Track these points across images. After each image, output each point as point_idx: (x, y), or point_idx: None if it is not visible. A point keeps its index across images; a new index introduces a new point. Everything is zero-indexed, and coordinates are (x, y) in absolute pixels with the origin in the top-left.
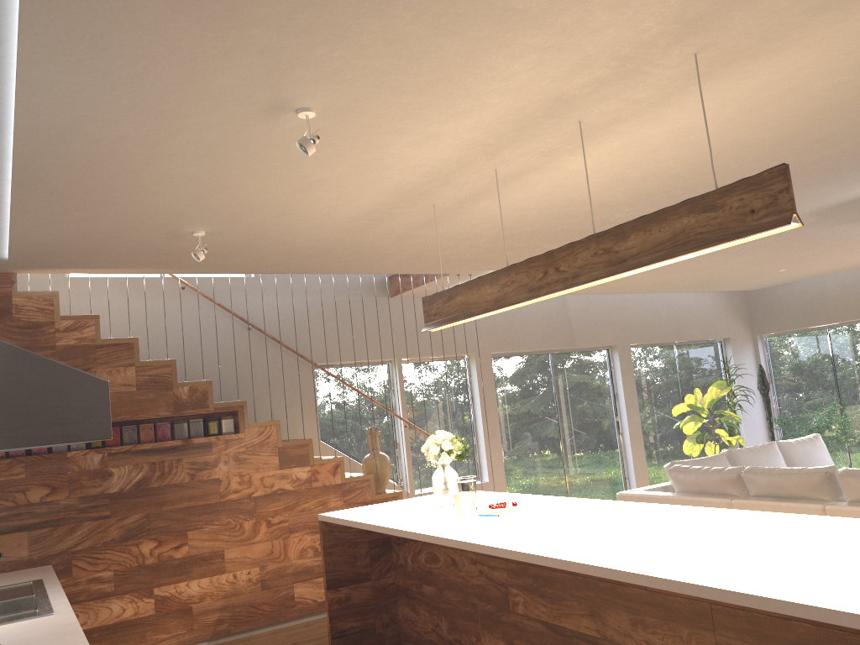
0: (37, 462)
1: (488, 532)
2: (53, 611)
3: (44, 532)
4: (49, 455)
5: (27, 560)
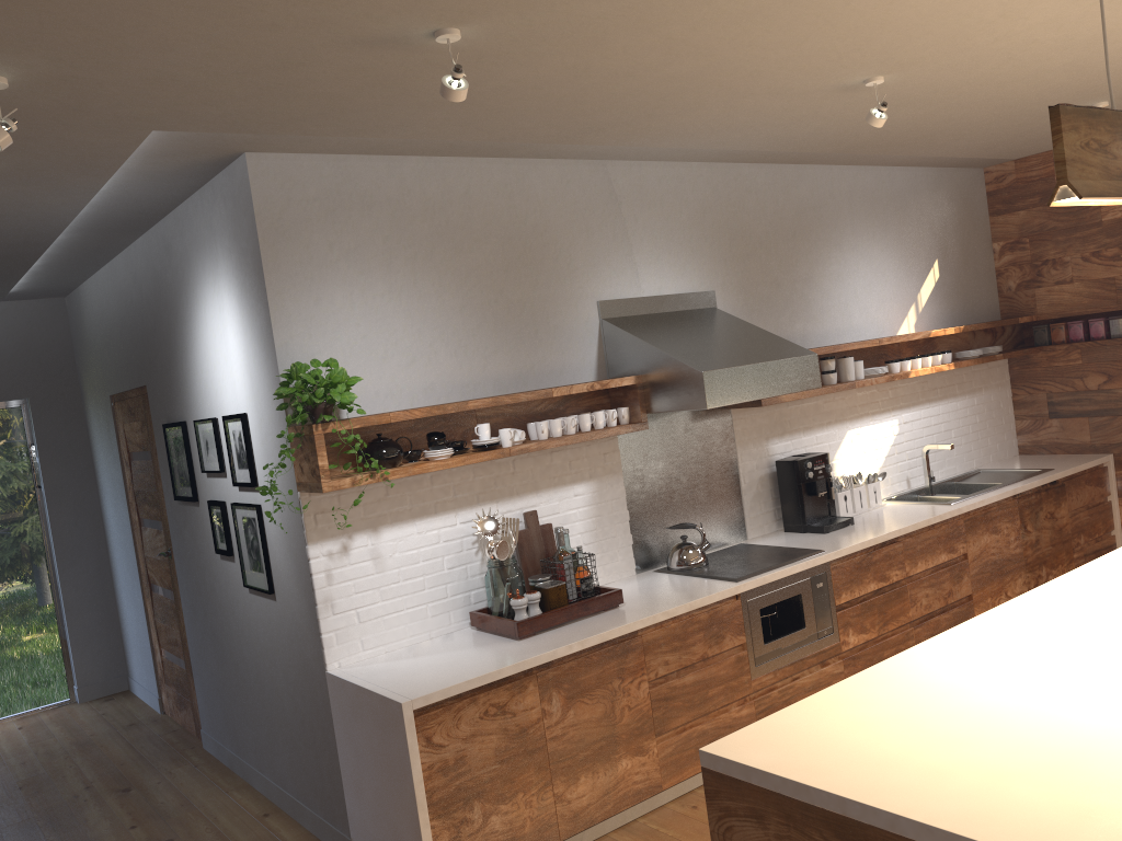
0: (1091, 349)
1: None
2: (954, 503)
3: (1103, 420)
4: (1102, 342)
5: (1089, 446)
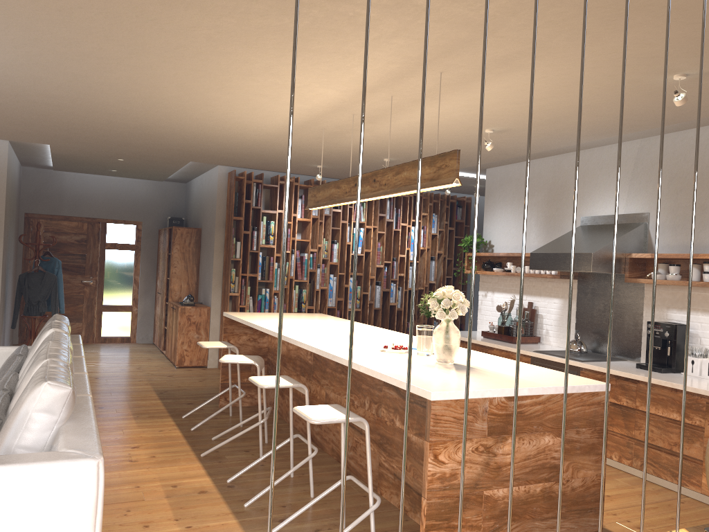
0: None
1: (414, 341)
2: None
3: None
4: None
5: None
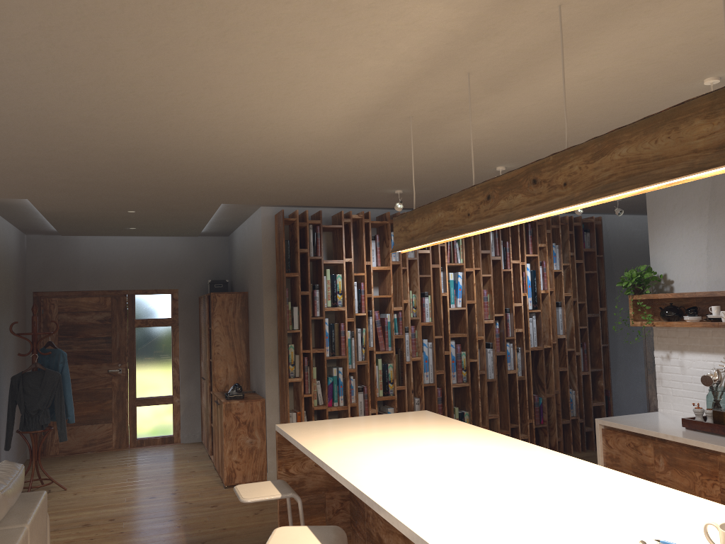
0: None
1: (651, 499)
2: None
3: None
4: None
5: None
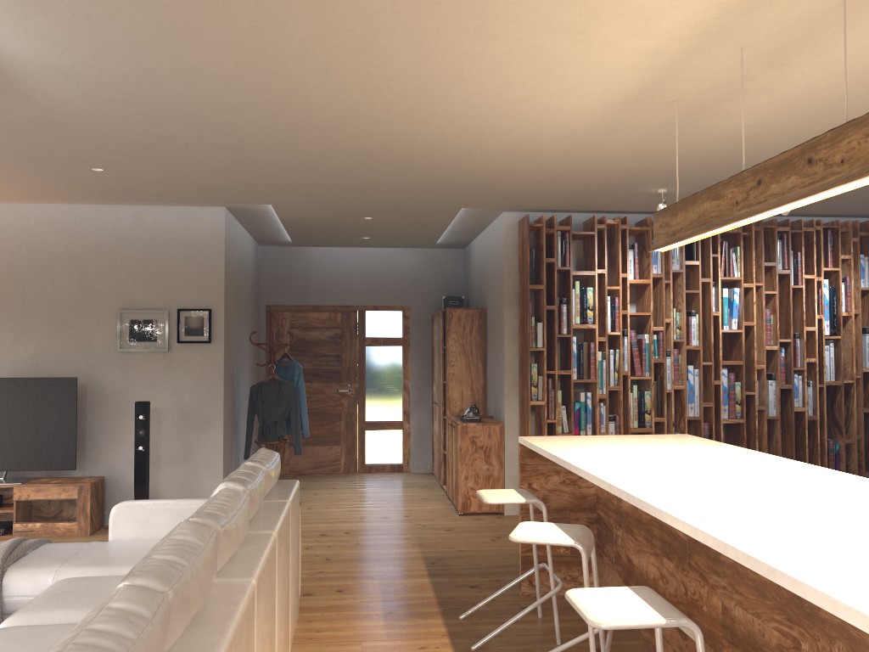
0: None
1: None
2: None
3: None
4: None
5: None
